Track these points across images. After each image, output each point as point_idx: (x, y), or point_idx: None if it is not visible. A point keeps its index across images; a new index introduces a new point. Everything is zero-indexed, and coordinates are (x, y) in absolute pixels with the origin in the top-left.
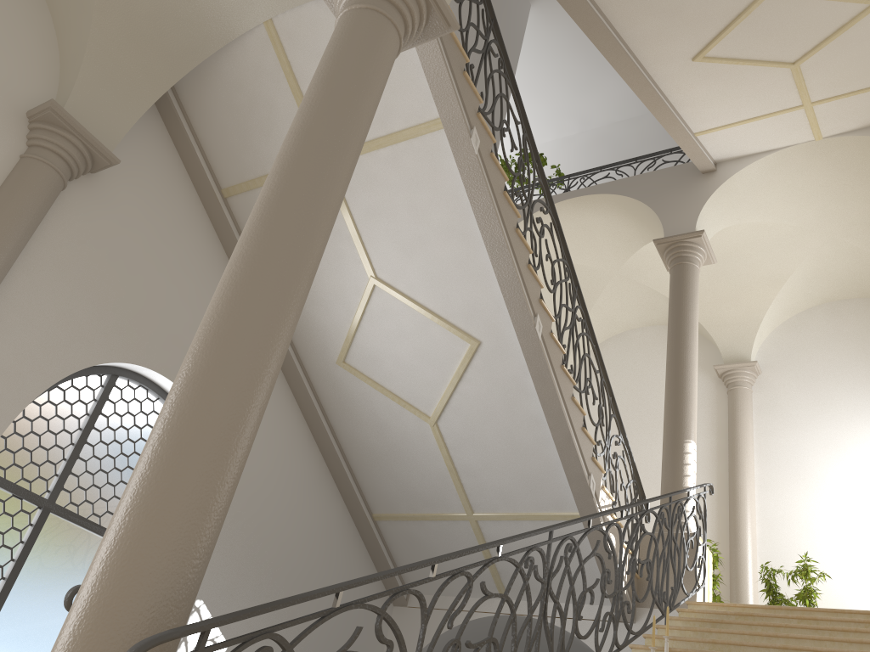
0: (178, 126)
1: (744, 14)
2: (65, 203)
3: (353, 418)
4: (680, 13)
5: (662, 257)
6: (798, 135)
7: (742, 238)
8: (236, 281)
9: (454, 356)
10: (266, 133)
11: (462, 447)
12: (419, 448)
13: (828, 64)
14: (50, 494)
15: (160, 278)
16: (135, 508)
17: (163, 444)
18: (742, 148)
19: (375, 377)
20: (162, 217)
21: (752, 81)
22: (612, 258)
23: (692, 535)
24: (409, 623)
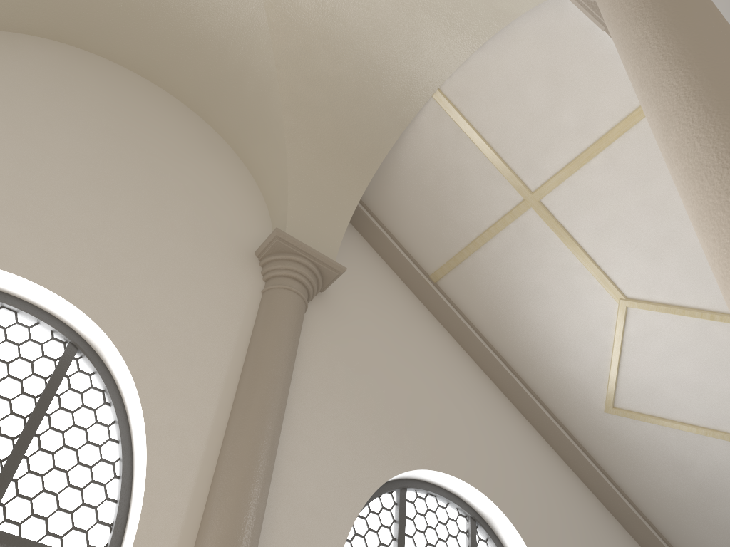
0: (375, 231)
1: None
2: (310, 324)
3: (642, 468)
4: None
5: None
6: None
7: None
8: None
9: None
10: (461, 200)
11: None
12: None
13: None
14: None
15: (409, 374)
16: None
17: None
18: None
19: (656, 412)
20: (390, 317)
21: None
22: None
23: None
24: None
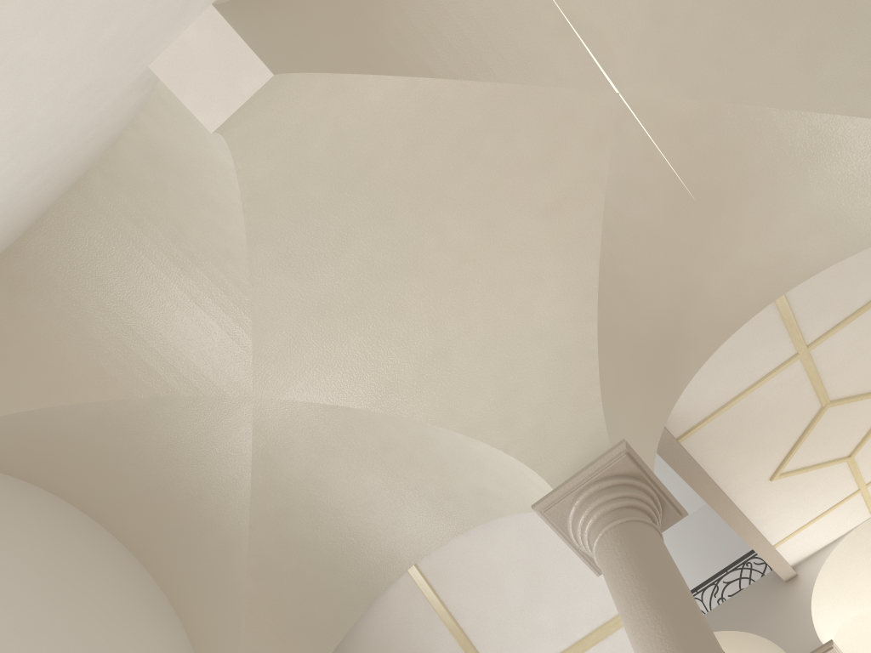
0: None
1: (810, 428)
2: None
3: None
4: (759, 443)
5: None
6: (857, 517)
7: (848, 634)
8: None
9: None
10: None
11: None
12: None
13: None
14: None
15: None
16: None
17: None
18: (813, 545)
19: None
20: None
21: (817, 481)
22: None
23: None
24: None
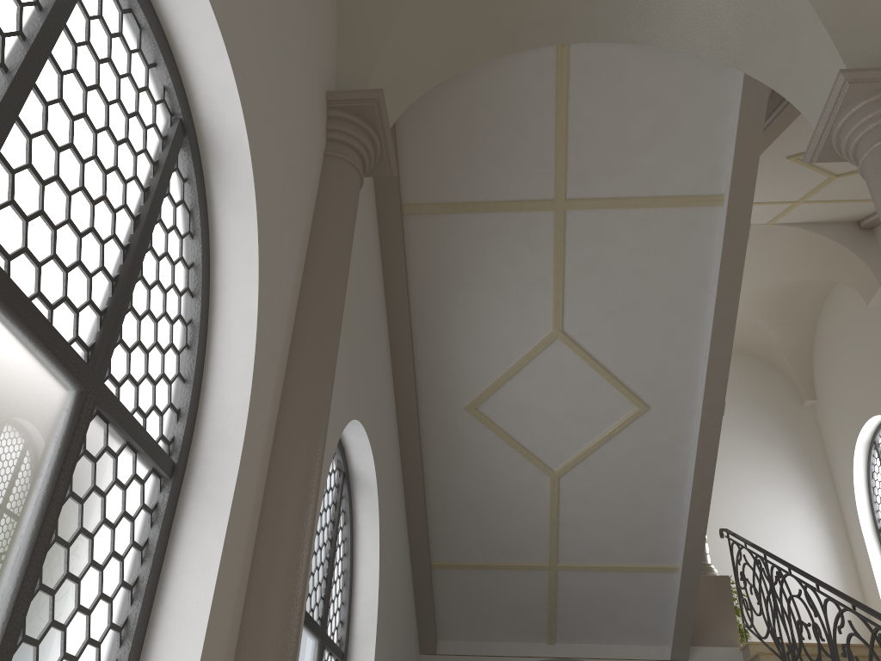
0: None
1: None
2: None
3: (456, 465)
4: None
5: None
6: (761, 219)
7: None
8: None
9: (612, 417)
10: (497, 159)
11: (576, 502)
12: (524, 500)
13: (853, 180)
14: None
15: (365, 310)
16: None
17: None
18: None
19: (506, 427)
20: (366, 234)
21: (795, 179)
22: None
23: (724, 577)
24: None
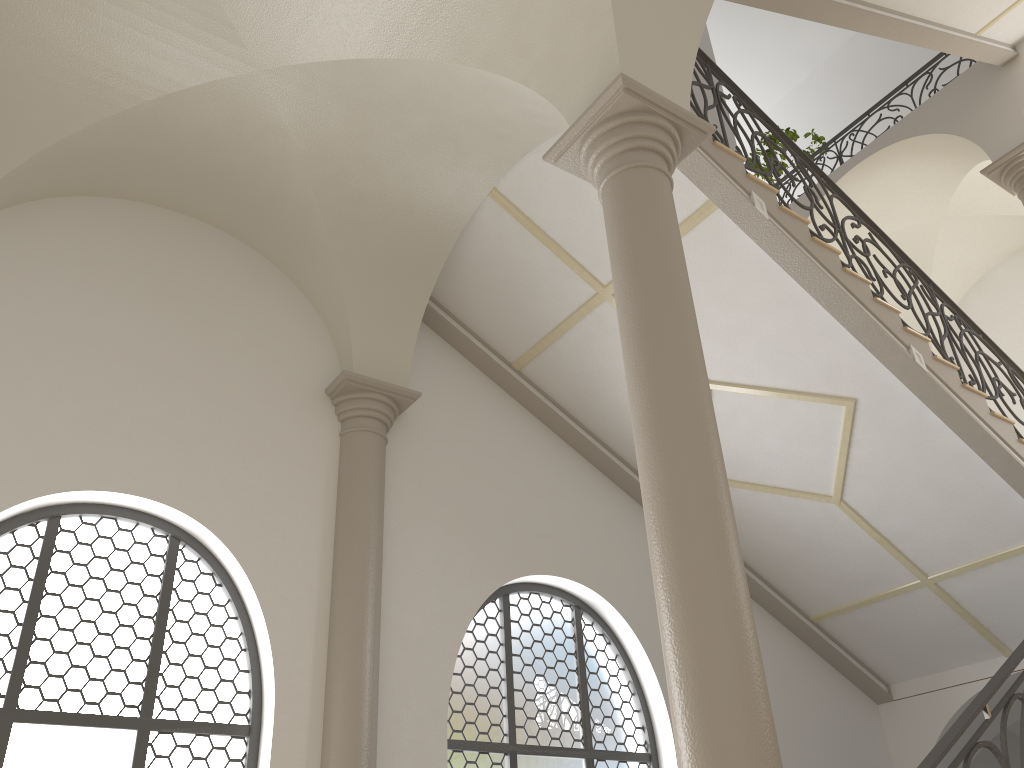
0: (446, 326)
1: None
2: (393, 456)
3: (744, 528)
4: None
5: (1000, 184)
6: None
7: None
8: (667, 517)
9: (831, 425)
10: (533, 293)
11: (883, 513)
12: (833, 532)
13: None
14: (508, 737)
15: (500, 481)
16: None
17: (694, 709)
18: None
19: (751, 479)
20: (474, 421)
21: None
22: (931, 205)
23: None
24: (905, 718)
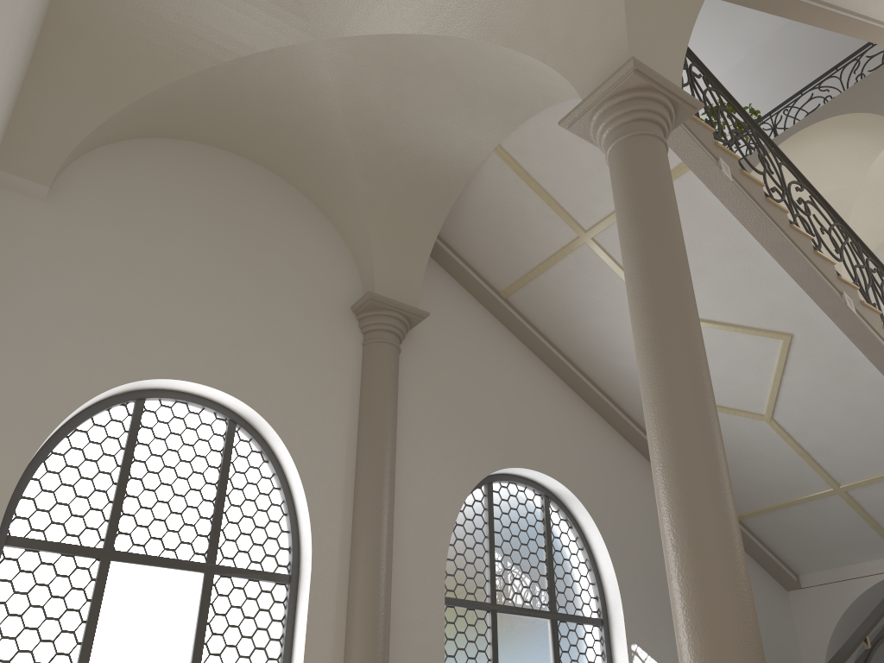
0: (448, 259)
1: None
2: (404, 364)
3: None
4: None
5: None
6: None
7: None
8: (666, 418)
9: (769, 355)
10: (524, 234)
11: (806, 431)
12: (762, 445)
13: None
14: (490, 598)
15: (488, 389)
16: (698, 624)
17: (689, 568)
18: None
19: None
20: (468, 338)
21: None
22: (851, 174)
23: None
24: (811, 603)
